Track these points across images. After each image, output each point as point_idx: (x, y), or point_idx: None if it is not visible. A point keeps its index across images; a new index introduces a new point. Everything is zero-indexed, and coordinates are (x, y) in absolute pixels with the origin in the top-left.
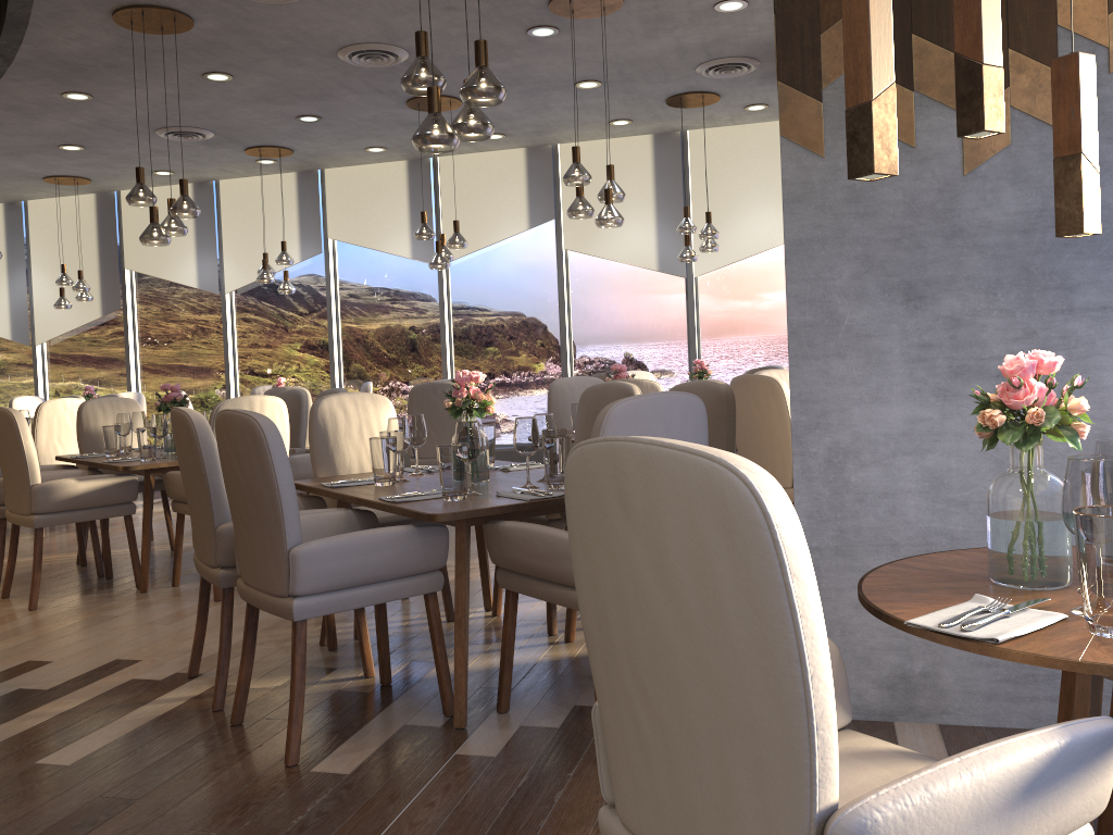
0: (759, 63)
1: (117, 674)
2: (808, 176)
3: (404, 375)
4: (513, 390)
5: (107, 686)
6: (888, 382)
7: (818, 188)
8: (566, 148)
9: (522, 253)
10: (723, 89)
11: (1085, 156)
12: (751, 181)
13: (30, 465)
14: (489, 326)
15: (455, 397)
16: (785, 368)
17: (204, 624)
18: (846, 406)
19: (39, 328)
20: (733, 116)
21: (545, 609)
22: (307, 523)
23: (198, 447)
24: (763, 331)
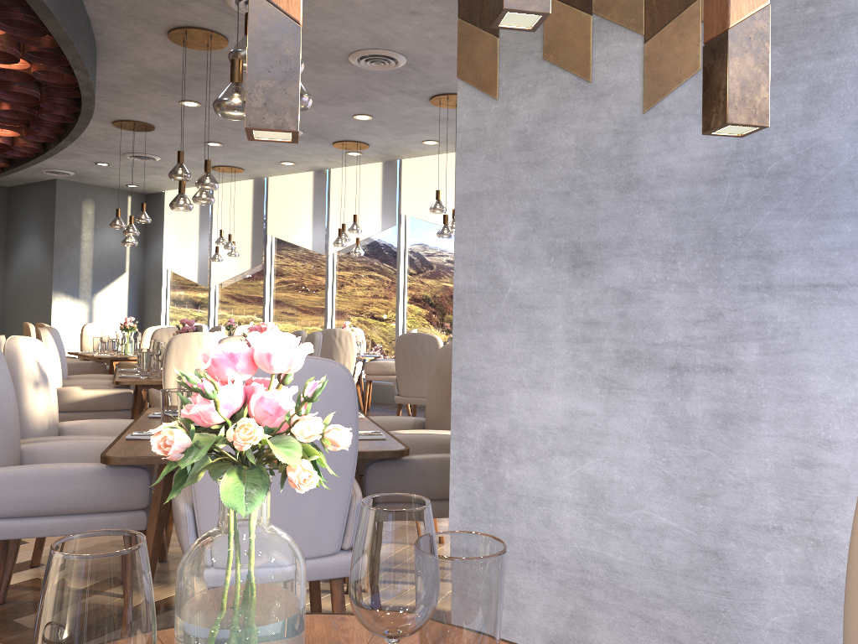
0: None
1: None
2: (481, 122)
3: (450, 326)
4: None
5: None
6: (549, 364)
7: (491, 135)
8: None
9: None
10: None
11: None
12: None
13: None
14: None
15: None
16: None
17: None
18: (505, 388)
19: (213, 275)
20: None
21: None
22: (74, 448)
23: None
24: None
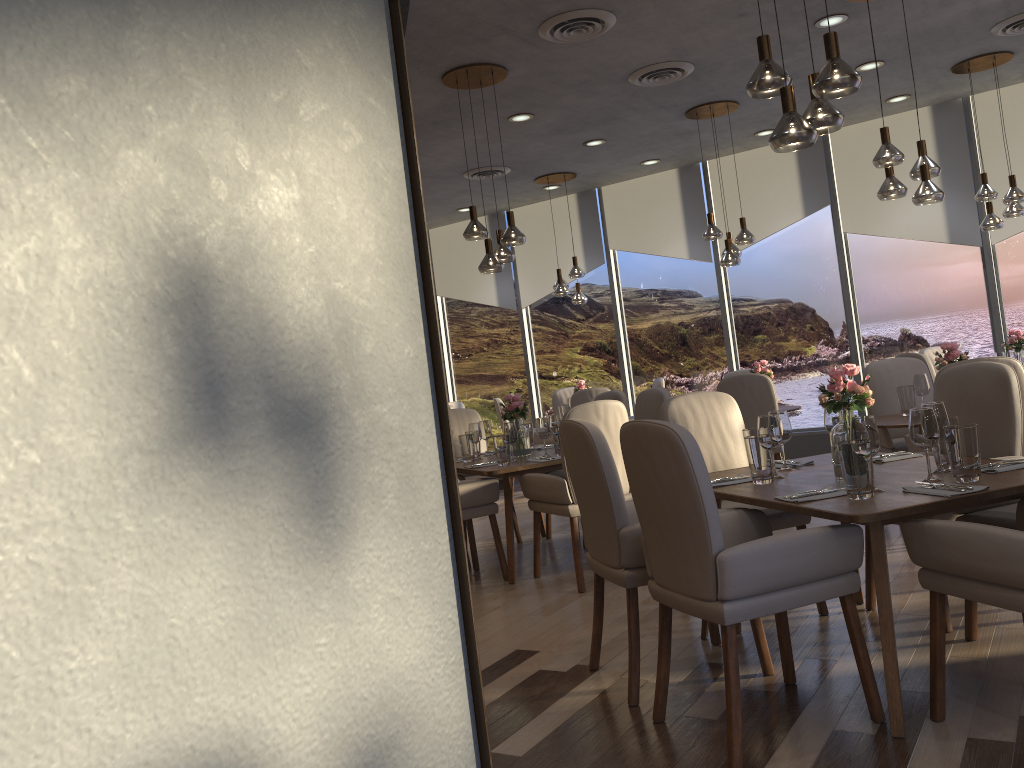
0: None
1: (524, 664)
2: None
3: (690, 369)
4: (800, 376)
5: (520, 676)
6: None
7: None
8: (837, 133)
9: (798, 242)
10: (1018, 46)
11: None
12: None
13: None
14: (770, 315)
15: (832, 391)
16: None
17: (601, 620)
18: None
19: None
20: None
21: (921, 602)
22: None
23: (596, 456)
24: None
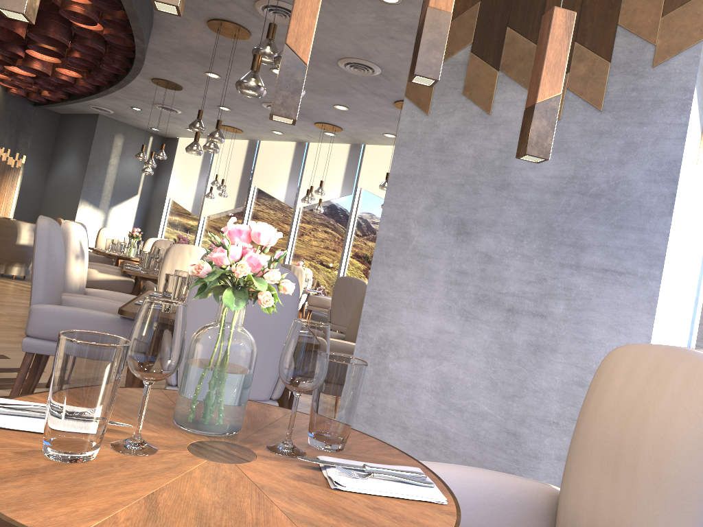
0: None
1: None
2: (415, 128)
3: None
4: None
5: (5, 376)
6: (431, 295)
7: (420, 138)
8: None
9: None
10: None
11: (289, 46)
12: None
13: None
14: None
15: None
16: None
17: None
18: (399, 307)
19: (204, 209)
20: None
21: None
22: (96, 305)
23: None
24: None
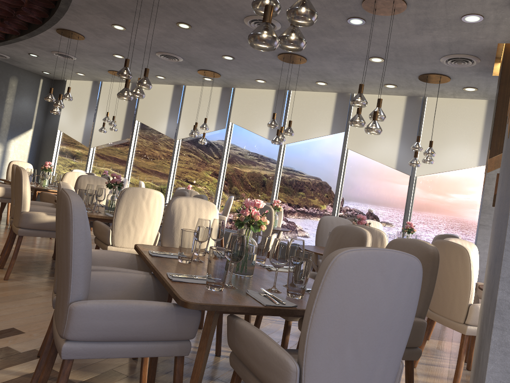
0: (479, 60)
1: (2, 340)
2: None
3: (252, 196)
4: (305, 216)
5: None
6: None
7: None
8: None
9: (324, 146)
10: (453, 74)
11: None
12: (458, 129)
13: (24, 201)
14: (299, 180)
15: (241, 214)
16: (460, 237)
17: None
18: None
19: (94, 140)
20: (455, 92)
21: None
22: (115, 279)
23: None
24: (449, 213)
